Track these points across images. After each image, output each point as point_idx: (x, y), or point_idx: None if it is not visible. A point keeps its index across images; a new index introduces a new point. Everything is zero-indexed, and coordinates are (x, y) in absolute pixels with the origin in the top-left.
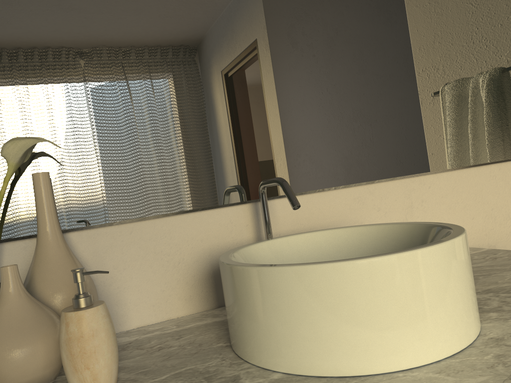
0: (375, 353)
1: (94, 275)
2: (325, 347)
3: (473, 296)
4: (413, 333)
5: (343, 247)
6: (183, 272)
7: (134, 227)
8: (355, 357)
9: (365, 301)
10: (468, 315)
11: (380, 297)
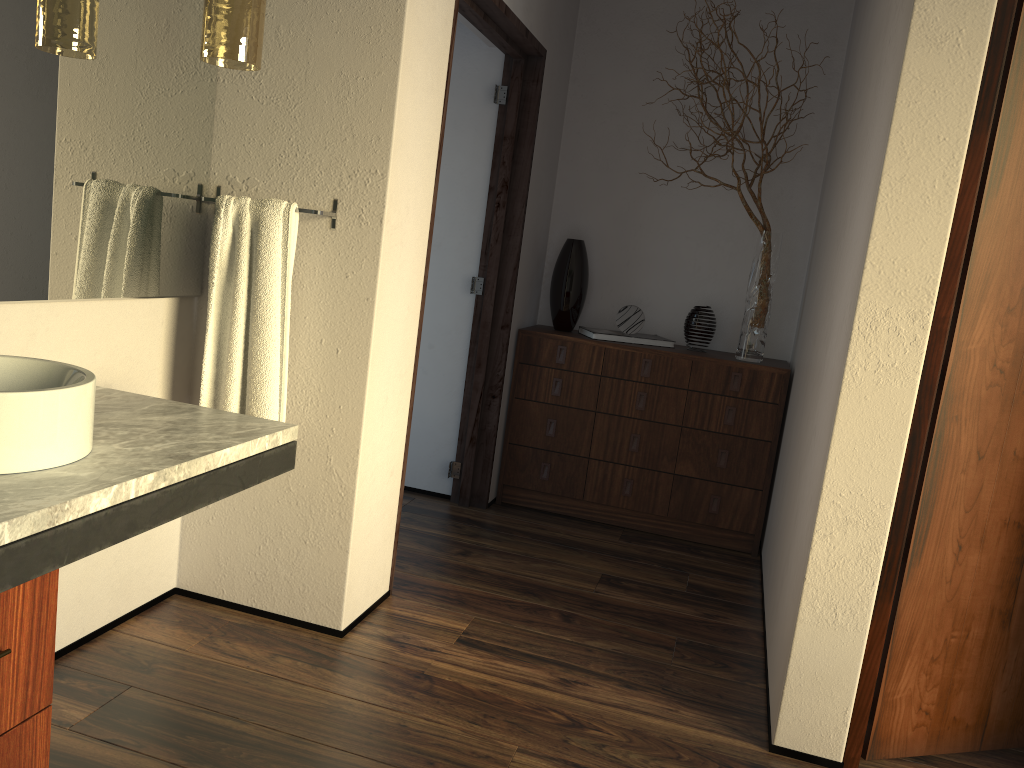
0: (21, 458)
1: None
2: None
3: (92, 425)
4: (51, 446)
5: None
6: None
7: None
8: (6, 460)
9: (21, 422)
10: (87, 437)
11: (33, 420)
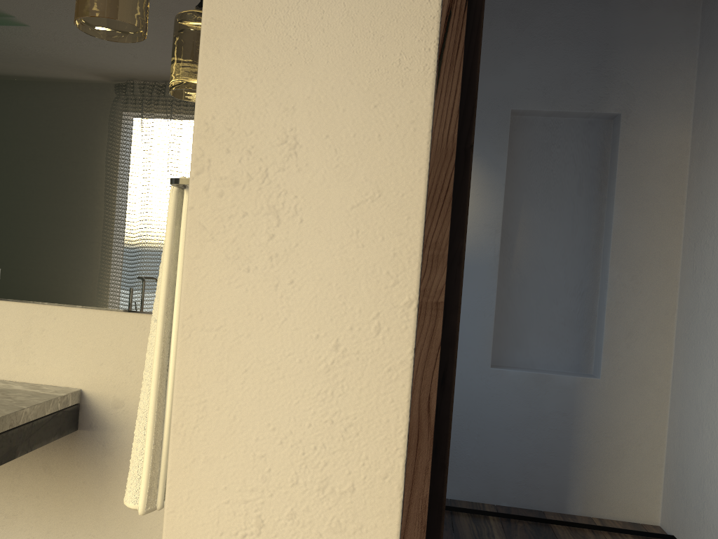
0: None
1: None
2: None
3: None
4: None
5: None
6: None
7: None
8: None
9: None
10: None
11: None
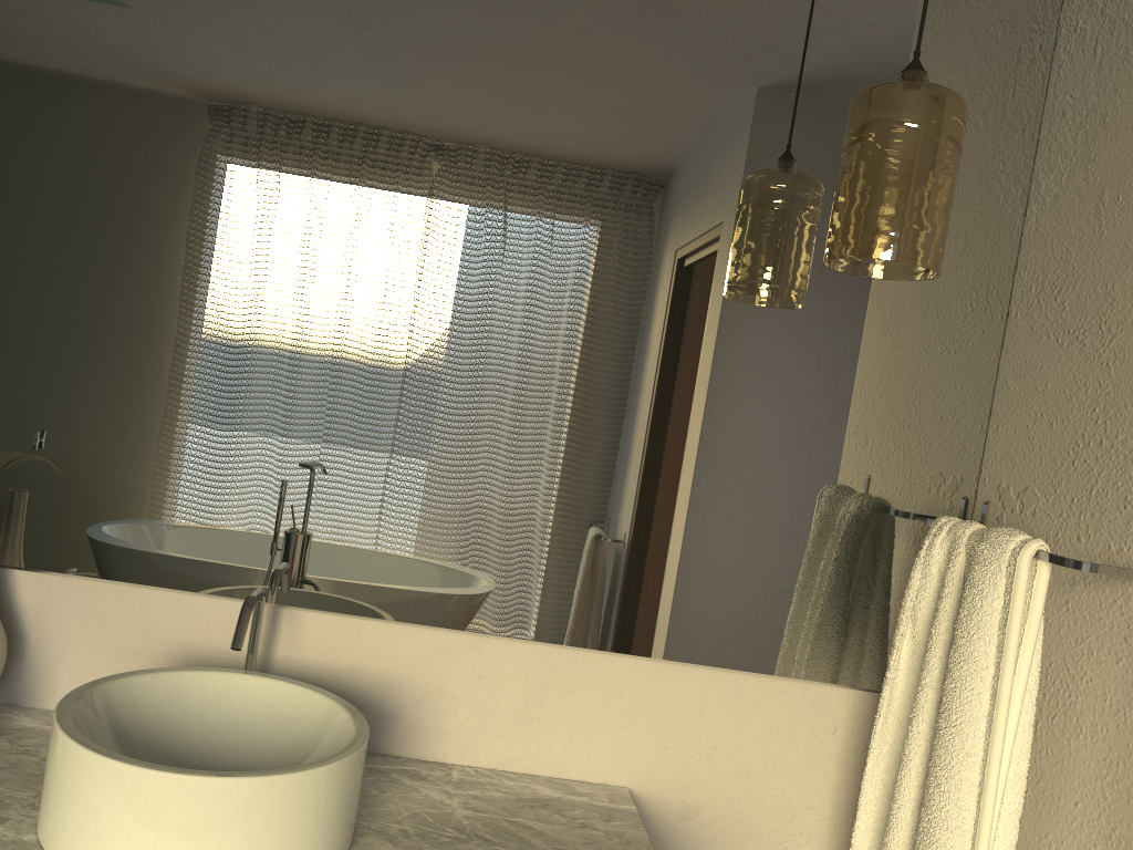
0: None
1: (30, 628)
2: (59, 830)
3: None
4: None
5: (304, 719)
6: (144, 664)
7: (97, 587)
8: None
9: (97, 802)
10: None
11: (110, 805)
